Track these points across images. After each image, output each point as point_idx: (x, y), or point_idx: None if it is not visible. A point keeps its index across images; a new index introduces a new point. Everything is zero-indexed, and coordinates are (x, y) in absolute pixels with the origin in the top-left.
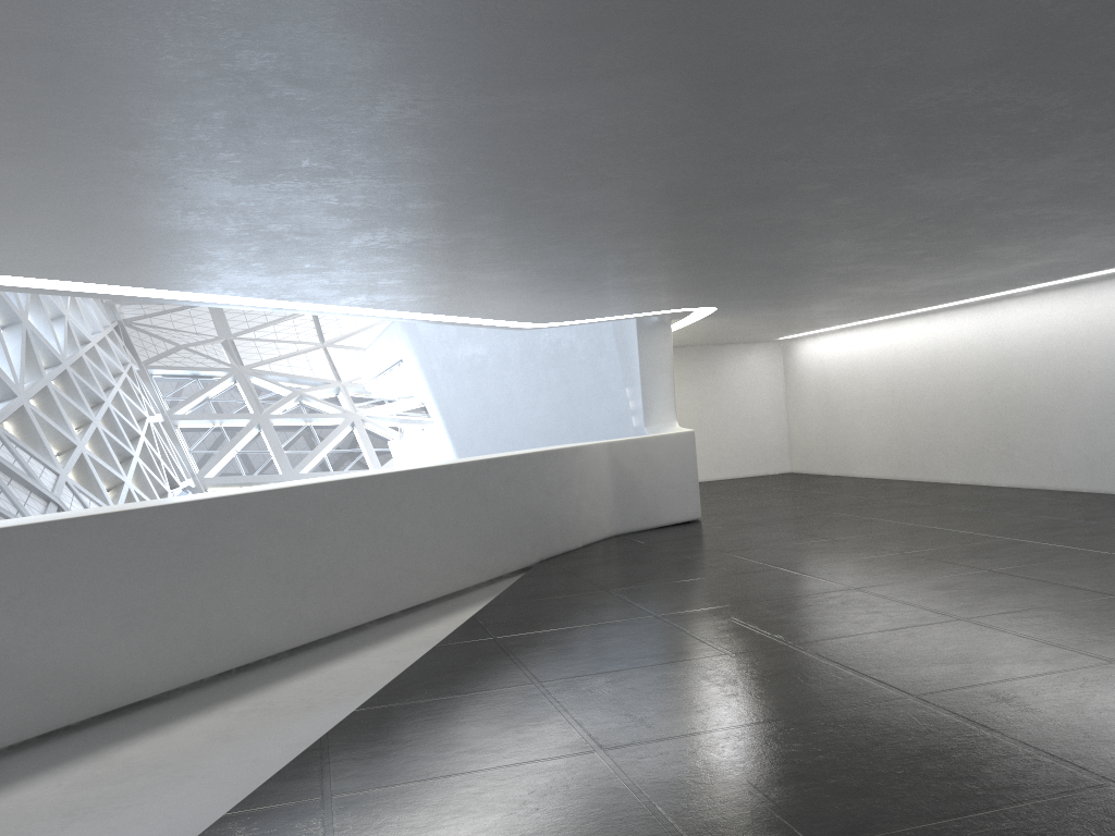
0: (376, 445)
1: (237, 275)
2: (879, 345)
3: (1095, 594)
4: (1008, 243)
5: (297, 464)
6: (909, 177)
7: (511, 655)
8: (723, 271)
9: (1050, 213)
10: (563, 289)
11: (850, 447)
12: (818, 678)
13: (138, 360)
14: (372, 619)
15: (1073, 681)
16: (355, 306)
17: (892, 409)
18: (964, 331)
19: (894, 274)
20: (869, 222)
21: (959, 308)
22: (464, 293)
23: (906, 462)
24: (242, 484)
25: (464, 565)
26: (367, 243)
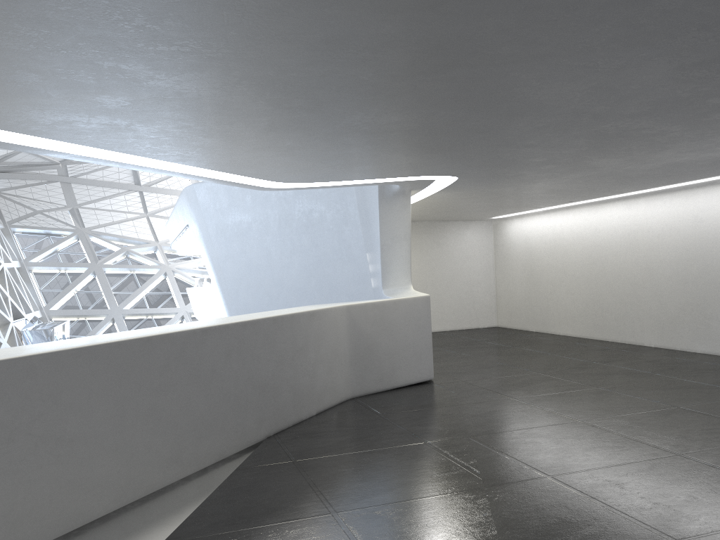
0: (182, 290)
1: None
2: (580, 225)
3: None
4: None
5: (122, 302)
6: None
7: None
8: (487, 116)
9: None
10: (294, 126)
11: (550, 309)
12: None
13: (3, 221)
14: None
15: None
16: (18, 131)
17: (590, 279)
18: (664, 214)
19: (656, 141)
20: None
21: (660, 193)
22: (161, 119)
23: (602, 324)
24: (78, 316)
25: (163, 459)
26: None
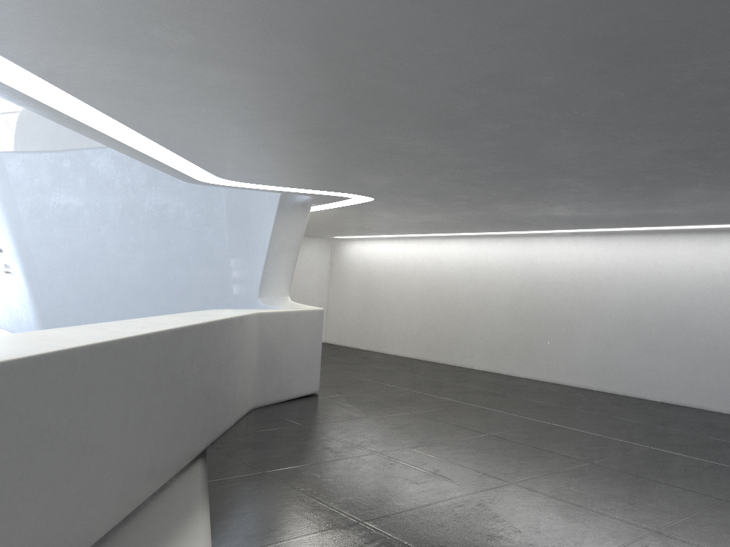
0: None
1: None
2: (423, 255)
3: None
4: (721, 186)
5: None
6: None
7: None
8: (486, 156)
9: None
10: (332, 133)
11: (384, 330)
12: None
13: None
14: None
15: None
16: (53, 81)
17: (428, 306)
18: (503, 255)
19: (567, 198)
20: None
21: (502, 237)
22: (228, 103)
23: (435, 347)
24: None
25: (145, 471)
26: None
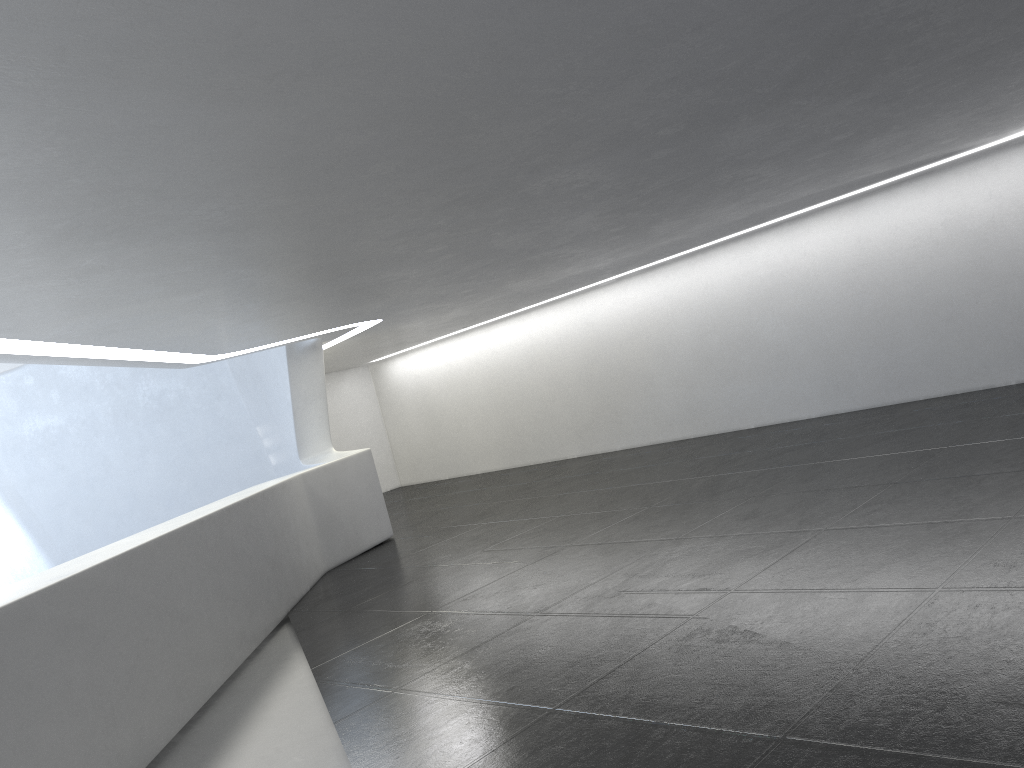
0: None
1: None
2: (475, 350)
3: (877, 487)
4: (685, 215)
5: None
6: (742, 121)
7: (457, 698)
8: (453, 263)
9: (755, 175)
10: (302, 295)
11: (461, 449)
12: (824, 605)
13: None
14: (180, 729)
15: (1023, 538)
16: (58, 340)
17: (498, 406)
18: (558, 324)
19: (565, 261)
20: (639, 186)
21: (550, 304)
22: (204, 307)
23: (521, 449)
24: None
25: (237, 635)
26: (208, 214)
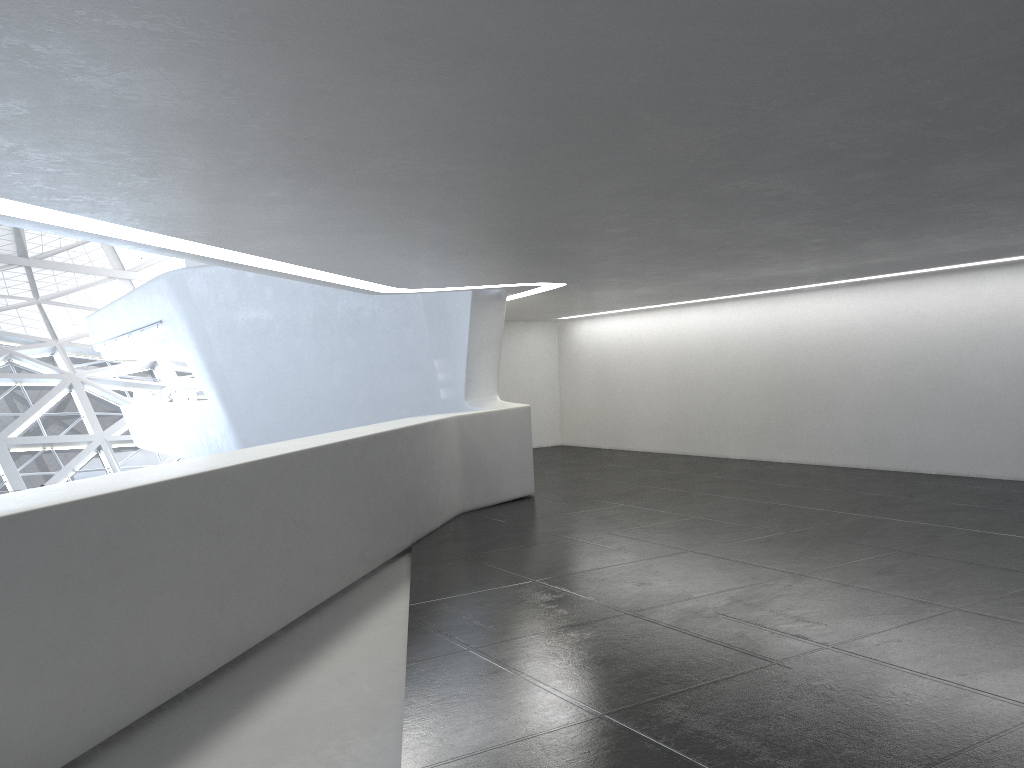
0: (97, 409)
1: (173, 199)
2: (661, 329)
3: None
4: (898, 238)
5: (5, 427)
6: (962, 156)
7: (521, 675)
8: (637, 245)
9: (981, 211)
10: (481, 251)
11: (627, 423)
12: (918, 692)
13: None
14: (282, 627)
15: None
16: (252, 253)
17: (672, 389)
18: (750, 320)
19: (761, 262)
20: (841, 204)
21: (746, 299)
22: (385, 247)
23: (685, 437)
24: None
25: (356, 554)
26: (381, 169)
